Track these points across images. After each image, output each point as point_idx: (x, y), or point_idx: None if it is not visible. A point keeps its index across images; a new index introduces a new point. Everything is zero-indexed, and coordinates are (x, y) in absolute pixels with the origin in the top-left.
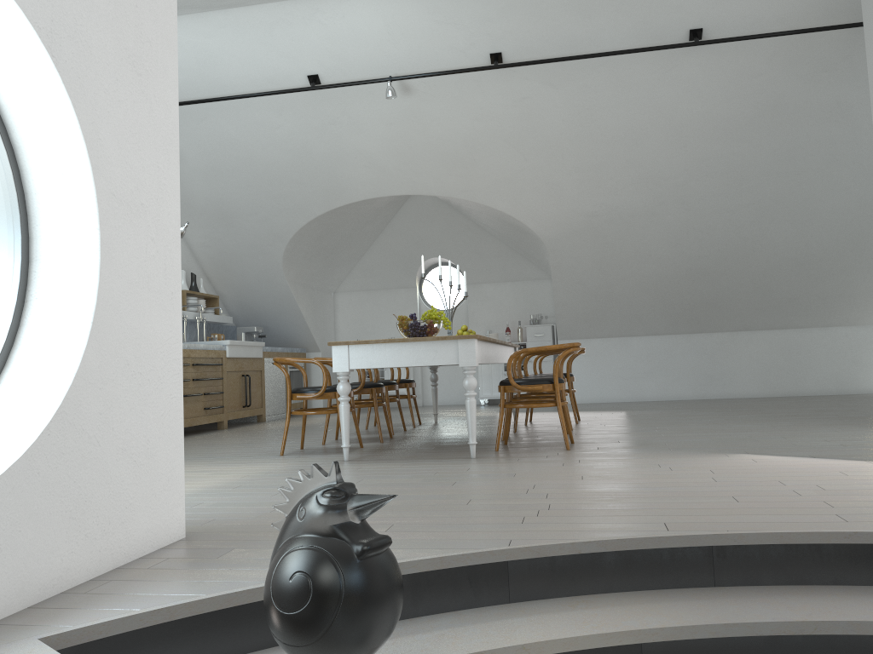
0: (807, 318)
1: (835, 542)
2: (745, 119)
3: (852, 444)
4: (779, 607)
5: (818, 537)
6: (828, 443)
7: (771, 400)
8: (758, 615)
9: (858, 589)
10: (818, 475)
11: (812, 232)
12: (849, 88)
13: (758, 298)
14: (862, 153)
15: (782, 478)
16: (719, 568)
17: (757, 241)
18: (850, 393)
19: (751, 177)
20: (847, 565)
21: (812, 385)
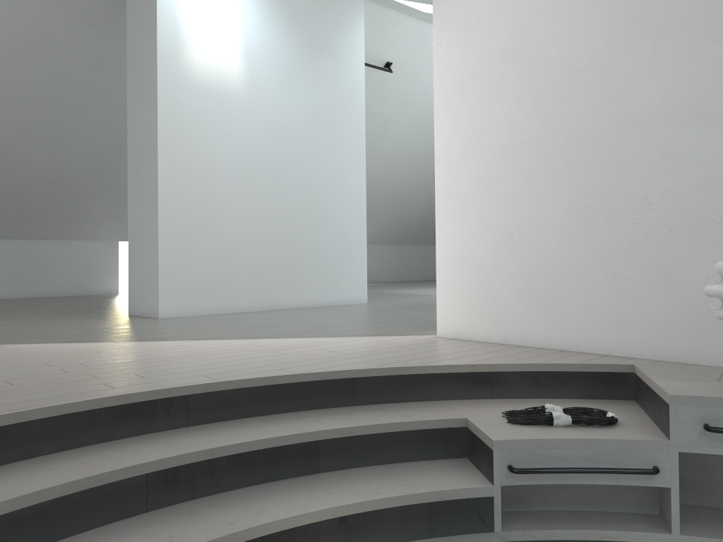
0: (54, 232)
1: (107, 405)
2: (18, 45)
3: (98, 331)
4: (61, 471)
5: (94, 404)
6: (78, 331)
7: (18, 301)
8: (43, 483)
9: (123, 441)
10: (79, 355)
11: (66, 159)
12: (108, 45)
13: (13, 210)
14: (112, 101)
15: (48, 360)
16: (0, 448)
17: (17, 158)
18: (84, 295)
19: (18, 99)
20: (115, 423)
21: (54, 288)
